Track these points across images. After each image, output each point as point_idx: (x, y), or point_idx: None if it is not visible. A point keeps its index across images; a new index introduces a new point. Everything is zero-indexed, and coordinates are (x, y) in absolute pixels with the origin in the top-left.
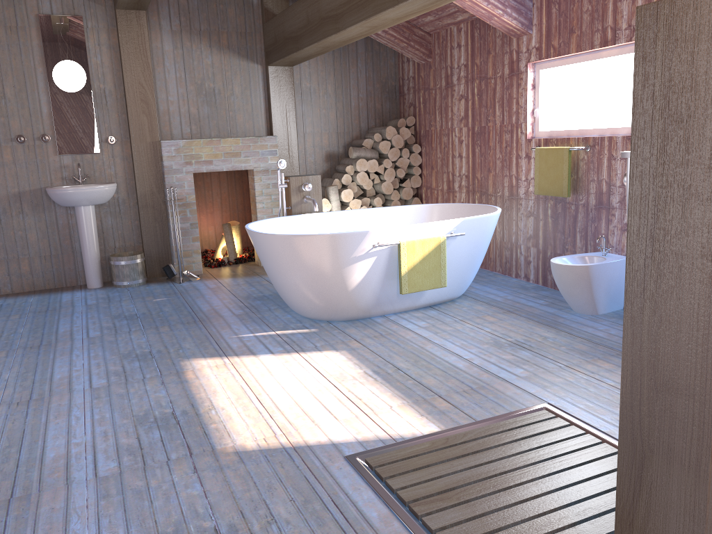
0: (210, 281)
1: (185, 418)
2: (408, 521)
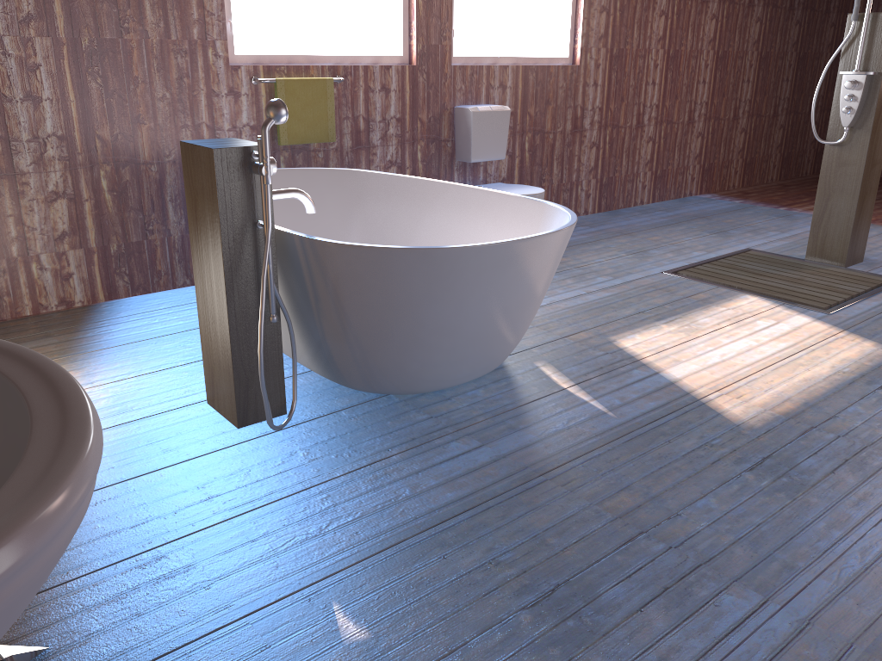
0: (71, 597)
1: (879, 378)
2: (867, 295)
